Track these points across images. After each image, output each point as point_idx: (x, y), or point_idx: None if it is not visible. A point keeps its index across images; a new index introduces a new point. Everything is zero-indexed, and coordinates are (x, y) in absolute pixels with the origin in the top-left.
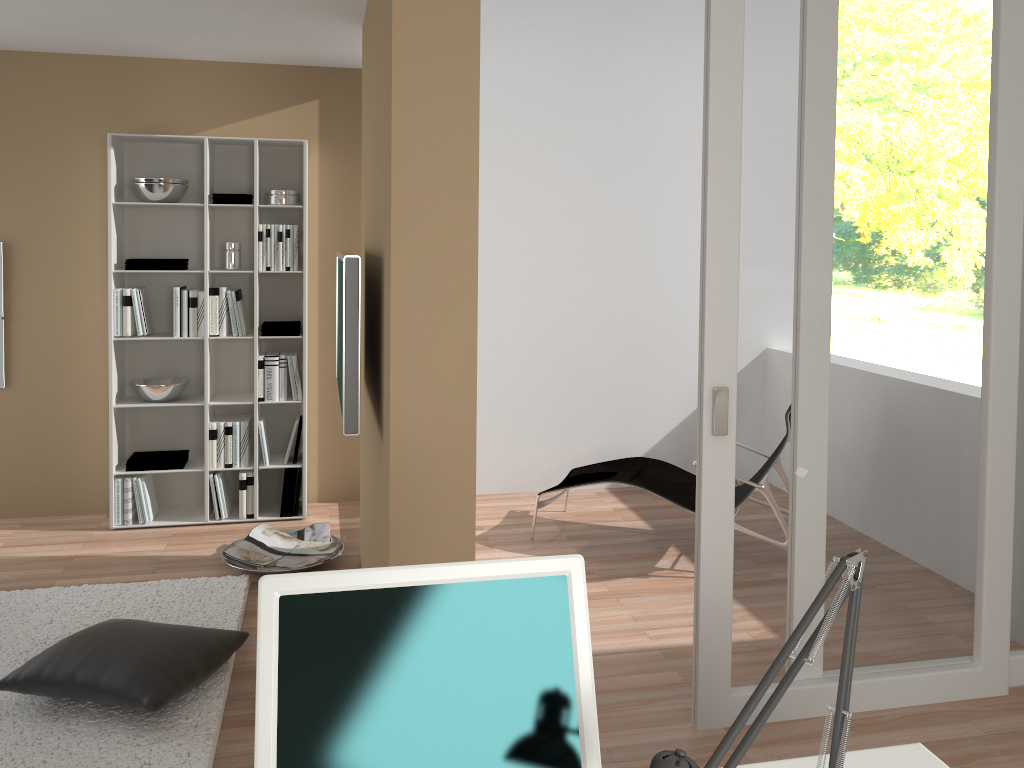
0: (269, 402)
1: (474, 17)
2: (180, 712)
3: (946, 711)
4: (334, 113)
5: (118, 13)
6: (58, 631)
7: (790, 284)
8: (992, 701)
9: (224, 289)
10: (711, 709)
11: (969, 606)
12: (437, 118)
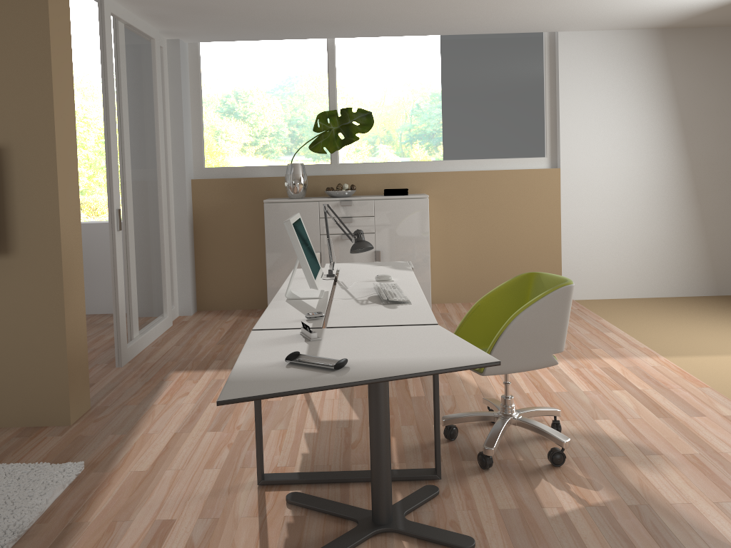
0: None
1: (69, 25)
2: None
3: (168, 333)
4: None
5: None
6: None
7: (126, 162)
8: (173, 327)
9: None
10: (124, 356)
11: (163, 293)
12: (63, 74)
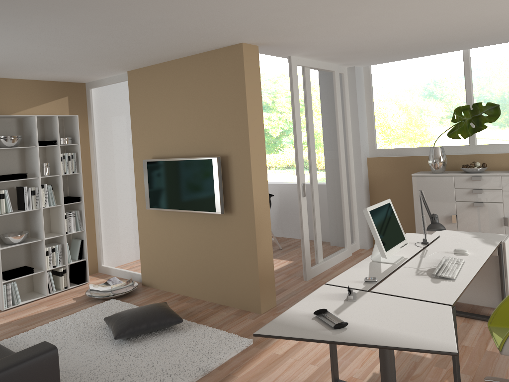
0: (71, 233)
1: (260, 84)
2: (177, 325)
3: (346, 261)
4: (74, 102)
5: (34, 63)
6: (78, 332)
7: (310, 153)
8: (351, 257)
9: (46, 185)
10: (308, 274)
11: (344, 234)
12: (255, 113)
